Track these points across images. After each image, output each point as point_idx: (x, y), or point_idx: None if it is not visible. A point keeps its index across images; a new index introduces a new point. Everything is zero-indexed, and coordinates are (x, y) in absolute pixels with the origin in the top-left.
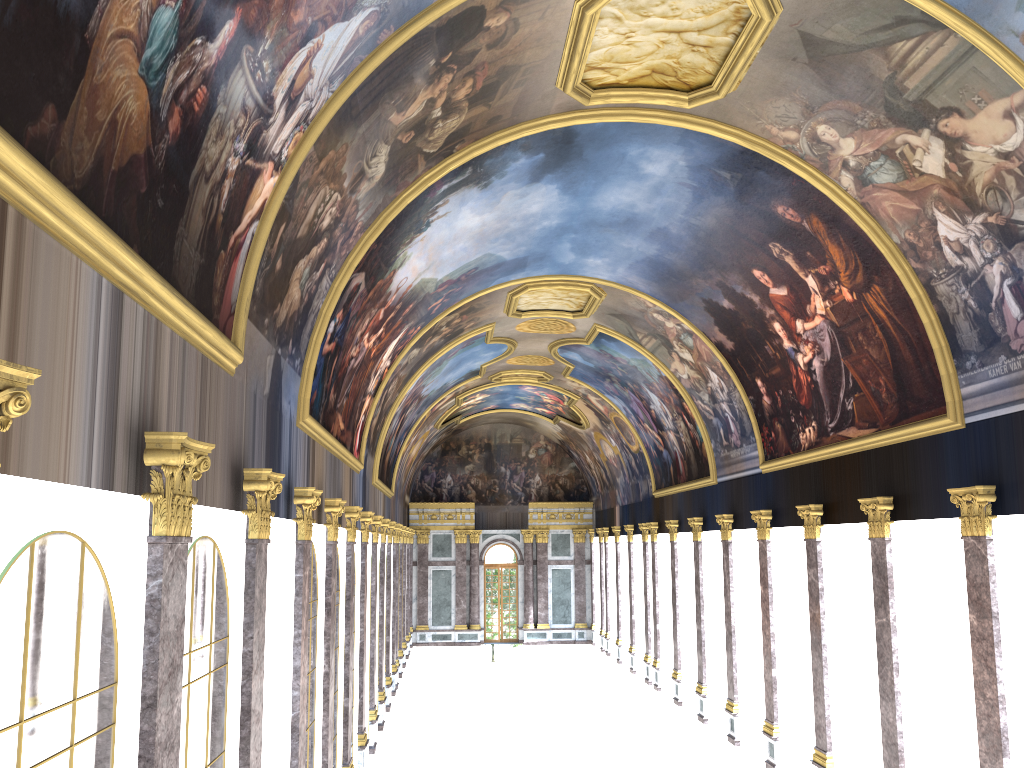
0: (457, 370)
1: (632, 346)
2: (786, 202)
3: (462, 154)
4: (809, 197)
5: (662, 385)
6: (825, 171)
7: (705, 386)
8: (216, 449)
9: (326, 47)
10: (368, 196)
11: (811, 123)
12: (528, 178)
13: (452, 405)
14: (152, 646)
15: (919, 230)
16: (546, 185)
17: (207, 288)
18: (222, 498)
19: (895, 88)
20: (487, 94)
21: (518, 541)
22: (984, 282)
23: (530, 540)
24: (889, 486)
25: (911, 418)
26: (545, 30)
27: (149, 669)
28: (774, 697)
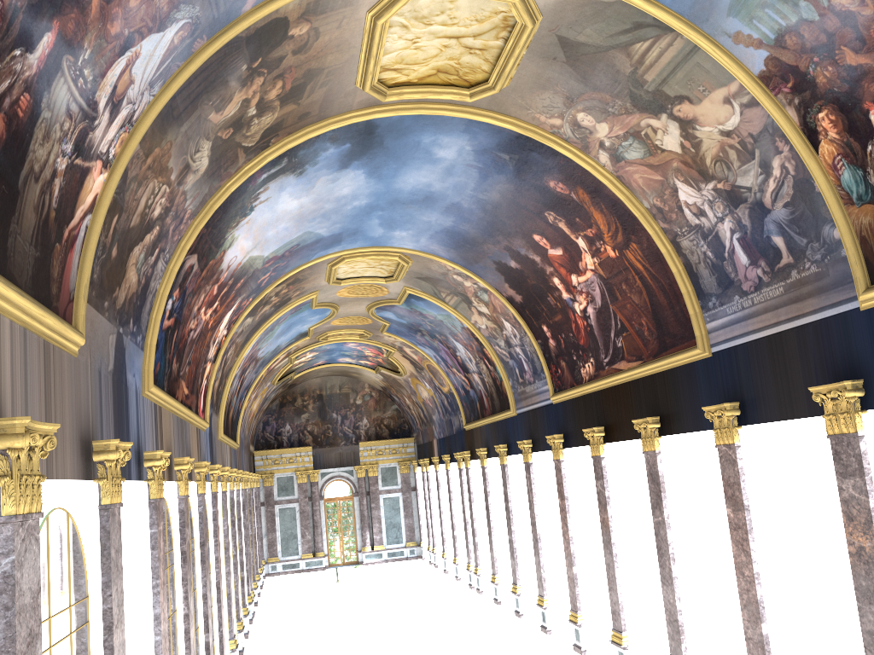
0: (288, 333)
1: (437, 304)
2: (556, 177)
3: (278, 146)
4: (575, 173)
5: (465, 335)
6: (586, 151)
7: (501, 334)
8: (64, 426)
9: (144, 55)
10: (195, 187)
11: (572, 111)
12: (338, 165)
13: (286, 363)
14: (8, 620)
15: (664, 196)
16: (354, 170)
17: (44, 279)
18: (73, 470)
19: (637, 81)
20: (296, 94)
21: (352, 476)
22: (718, 237)
23: (362, 475)
24: (656, 408)
25: (669, 351)
26: (343, 37)
27: (7, 642)
28: (576, 590)
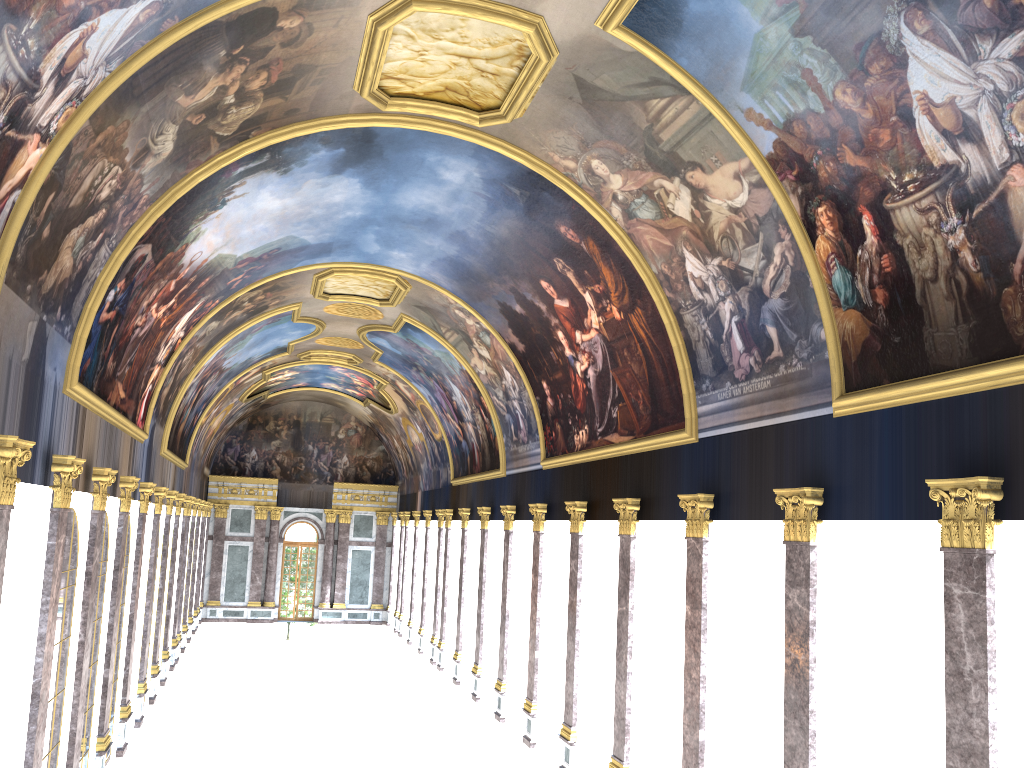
0: (263, 345)
1: (436, 338)
2: (567, 223)
3: (259, 140)
4: (586, 222)
5: (463, 378)
6: (599, 201)
7: (500, 383)
8: None
9: (102, 30)
10: (154, 171)
11: (586, 156)
12: (329, 169)
13: (259, 379)
14: None
15: (672, 264)
16: (348, 178)
17: None
18: None
19: (653, 138)
20: (283, 88)
21: (320, 520)
22: (718, 316)
23: (333, 520)
24: (639, 489)
25: (660, 429)
26: (340, 37)
27: None
28: (535, 677)
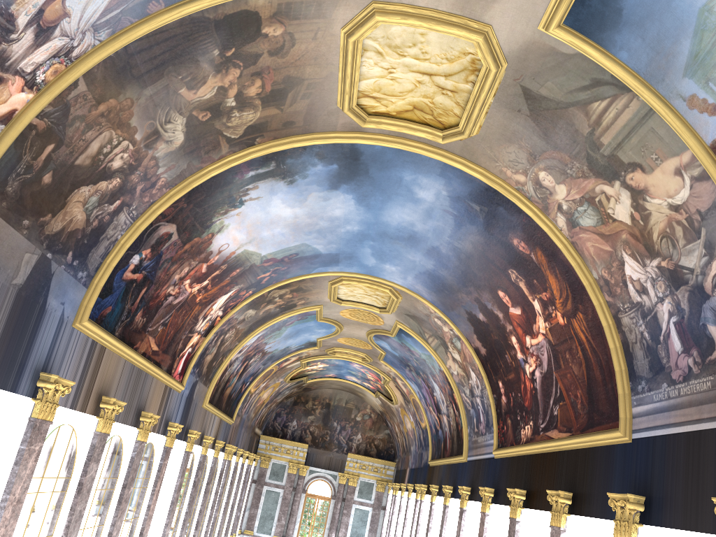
0: (297, 338)
1: (421, 342)
2: (519, 236)
3: (263, 147)
4: (535, 233)
5: (441, 377)
6: (546, 212)
7: (467, 382)
8: None
9: None
10: (169, 157)
11: (535, 169)
12: (327, 184)
13: (298, 366)
14: None
15: (612, 269)
16: (344, 194)
17: None
18: None
19: (594, 143)
20: (277, 98)
21: (335, 481)
22: (656, 318)
23: (343, 482)
24: (573, 484)
25: (595, 428)
26: (320, 51)
27: None
28: None
